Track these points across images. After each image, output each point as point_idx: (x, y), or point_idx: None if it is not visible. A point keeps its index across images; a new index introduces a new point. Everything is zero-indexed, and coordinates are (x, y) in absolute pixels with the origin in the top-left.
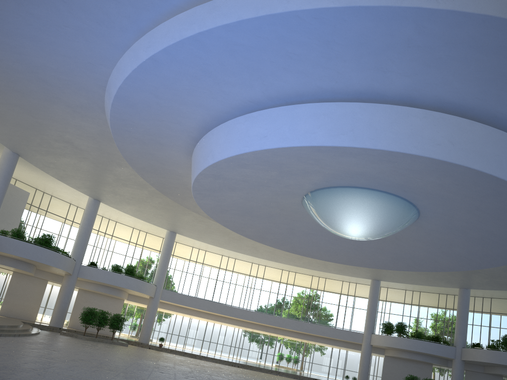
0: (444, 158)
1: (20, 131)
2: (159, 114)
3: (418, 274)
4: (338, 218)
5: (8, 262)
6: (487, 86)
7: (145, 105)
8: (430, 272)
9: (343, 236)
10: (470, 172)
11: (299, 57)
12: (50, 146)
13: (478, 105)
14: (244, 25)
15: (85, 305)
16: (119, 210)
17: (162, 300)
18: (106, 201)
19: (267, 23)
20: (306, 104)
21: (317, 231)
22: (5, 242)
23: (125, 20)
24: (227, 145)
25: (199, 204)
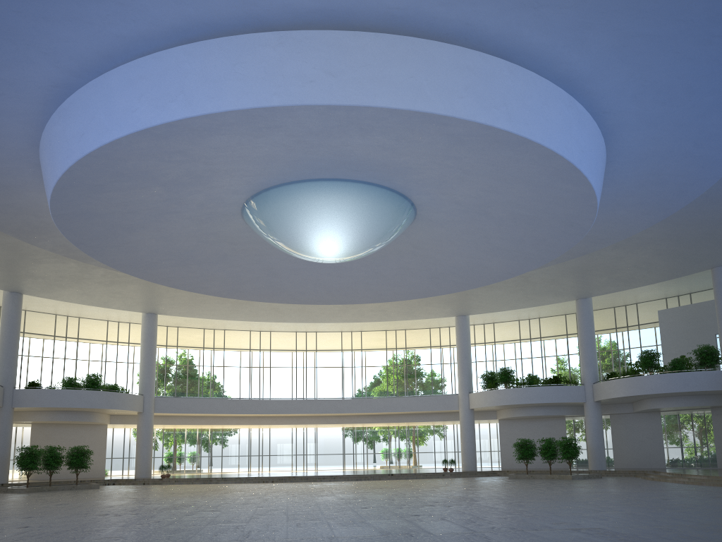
0: (325, 100)
1: None
2: None
3: (512, 294)
4: (290, 235)
5: None
6: None
7: None
8: (525, 287)
9: (318, 261)
10: (383, 115)
11: None
12: None
13: (355, 4)
14: None
15: (48, 444)
16: (55, 299)
17: (158, 413)
18: (30, 291)
19: None
20: (117, 68)
21: (306, 264)
22: None
23: None
24: (53, 163)
25: (106, 263)
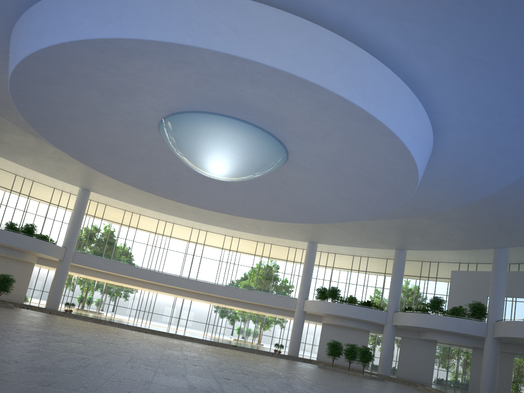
0: (226, 50)
1: None
2: None
3: (351, 235)
4: (190, 151)
5: None
6: None
7: None
8: (361, 232)
9: (208, 176)
10: (269, 72)
11: None
12: None
13: None
14: None
15: None
16: (15, 162)
17: (74, 264)
18: None
19: None
20: None
21: (202, 177)
22: None
23: None
24: (15, 52)
25: (50, 141)
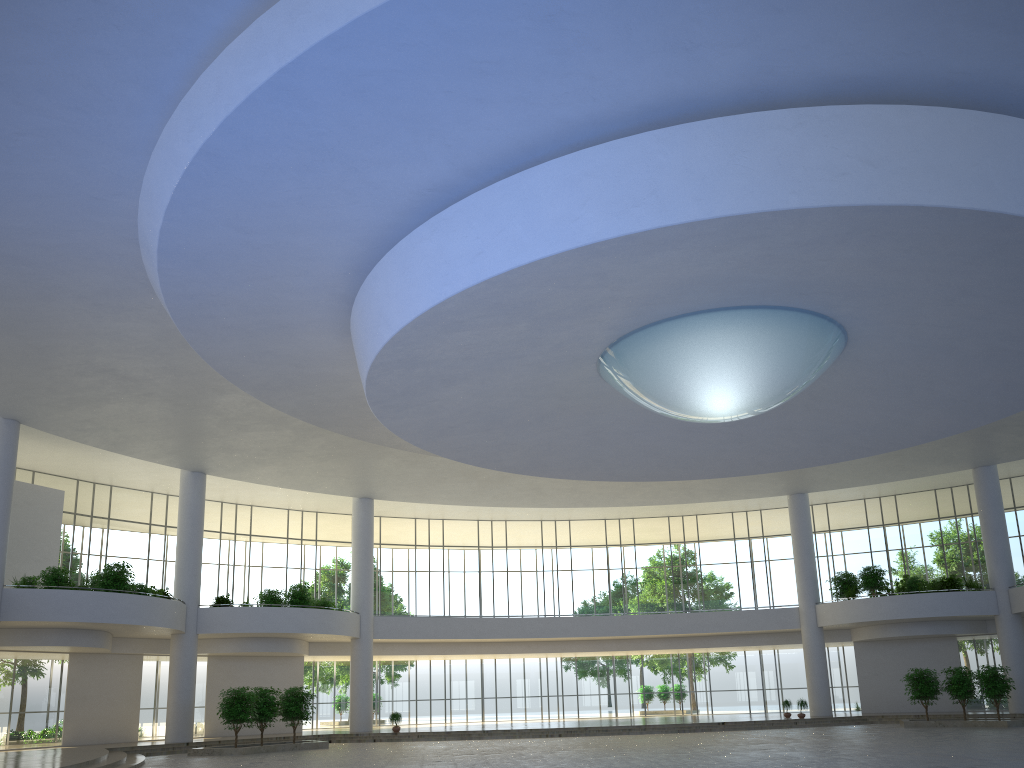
0: (862, 199)
1: (5, 373)
2: (258, 265)
3: (881, 461)
4: (679, 385)
5: (53, 639)
6: (917, 21)
7: (225, 253)
8: (903, 451)
9: (701, 420)
10: (927, 217)
11: (501, 66)
12: (73, 388)
13: (908, 69)
14: (367, 28)
15: (229, 685)
16: (246, 480)
17: (377, 639)
18: (217, 470)
19: (411, 10)
20: (546, 163)
21: (647, 425)
22: (33, 600)
23: (132, 88)
24: (409, 293)
25: (393, 429)
